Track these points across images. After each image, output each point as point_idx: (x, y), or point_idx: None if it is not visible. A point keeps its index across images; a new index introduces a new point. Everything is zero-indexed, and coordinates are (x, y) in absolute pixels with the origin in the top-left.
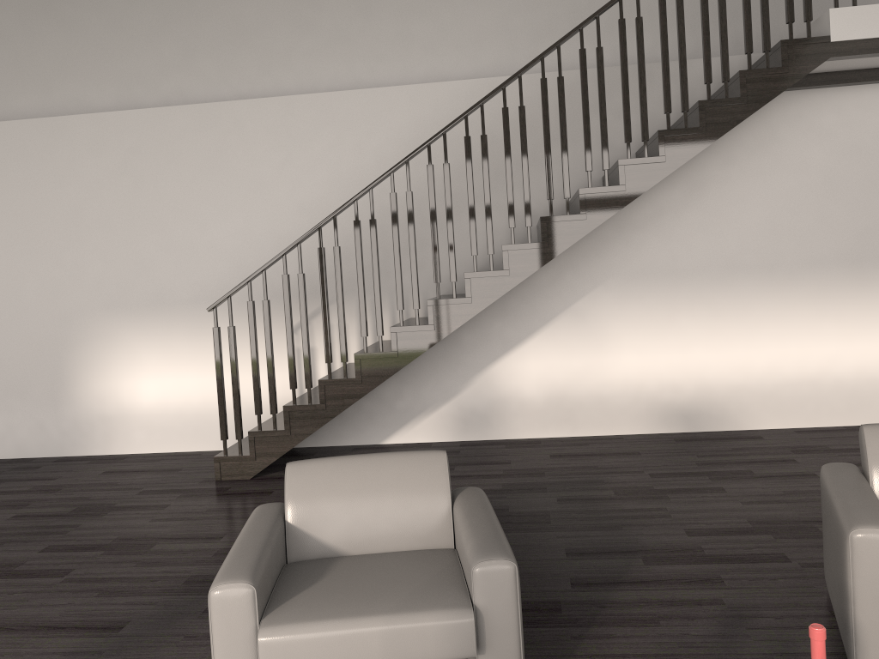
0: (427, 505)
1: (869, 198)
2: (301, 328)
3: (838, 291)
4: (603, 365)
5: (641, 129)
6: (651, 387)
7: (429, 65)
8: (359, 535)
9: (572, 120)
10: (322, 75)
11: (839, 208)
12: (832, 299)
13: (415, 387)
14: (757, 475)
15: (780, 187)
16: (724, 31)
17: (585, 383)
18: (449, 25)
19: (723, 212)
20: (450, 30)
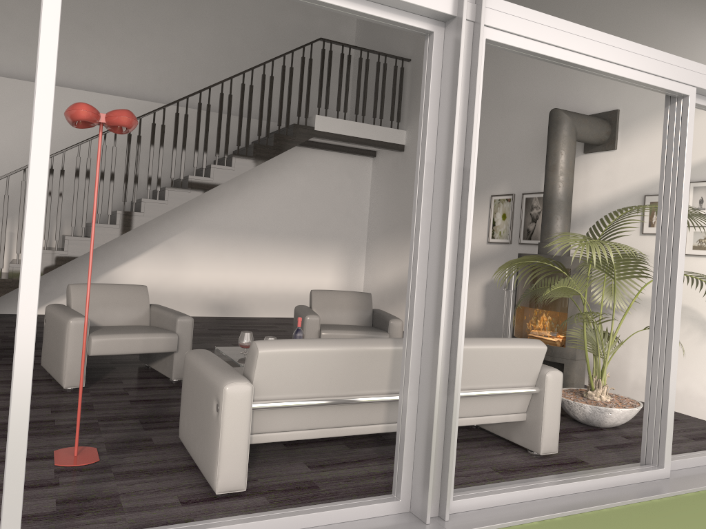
0: (139, 307)
1: (321, 206)
2: (2, 229)
3: (303, 249)
4: (181, 276)
5: (225, 151)
6: (206, 290)
7: (87, 76)
8: (107, 318)
9: (181, 135)
10: (6, 62)
11: (308, 208)
12: (300, 253)
13: (59, 279)
14: (260, 330)
15: (283, 193)
16: (270, 112)
17: (169, 285)
18: (104, 55)
19: (254, 200)
20: (104, 58)
